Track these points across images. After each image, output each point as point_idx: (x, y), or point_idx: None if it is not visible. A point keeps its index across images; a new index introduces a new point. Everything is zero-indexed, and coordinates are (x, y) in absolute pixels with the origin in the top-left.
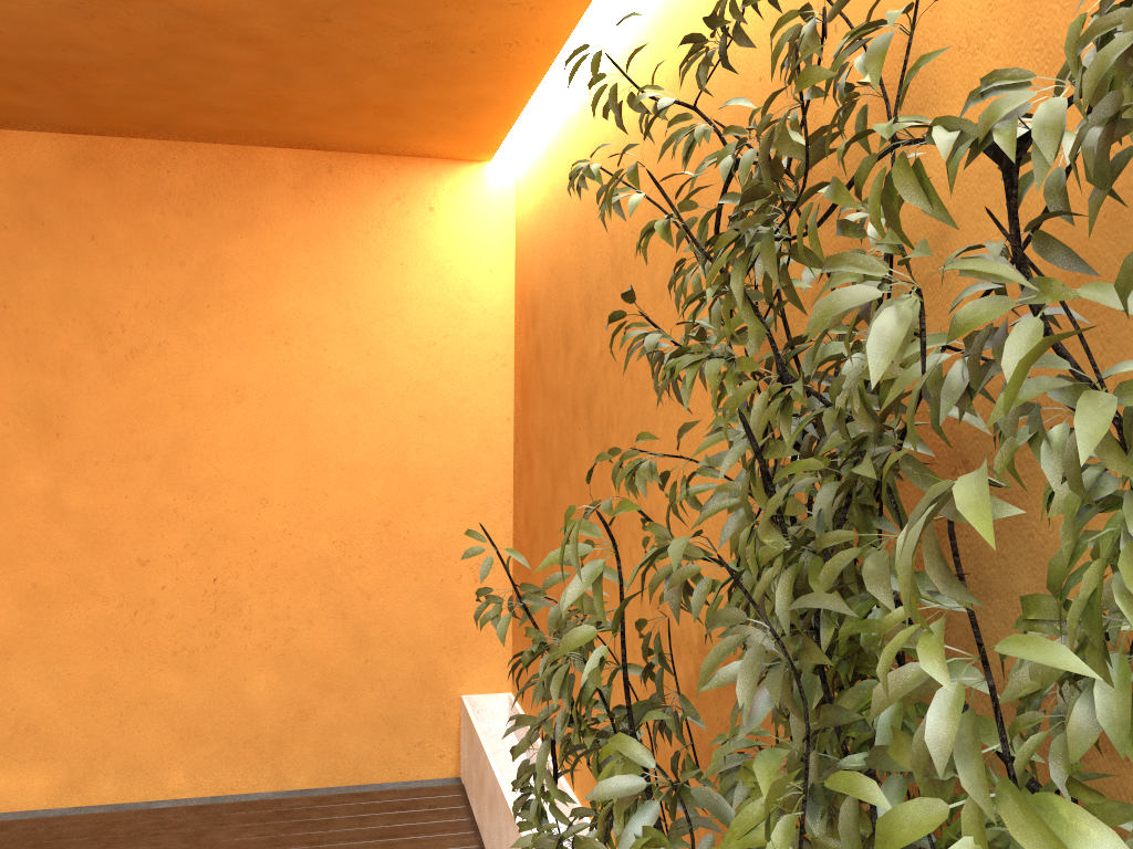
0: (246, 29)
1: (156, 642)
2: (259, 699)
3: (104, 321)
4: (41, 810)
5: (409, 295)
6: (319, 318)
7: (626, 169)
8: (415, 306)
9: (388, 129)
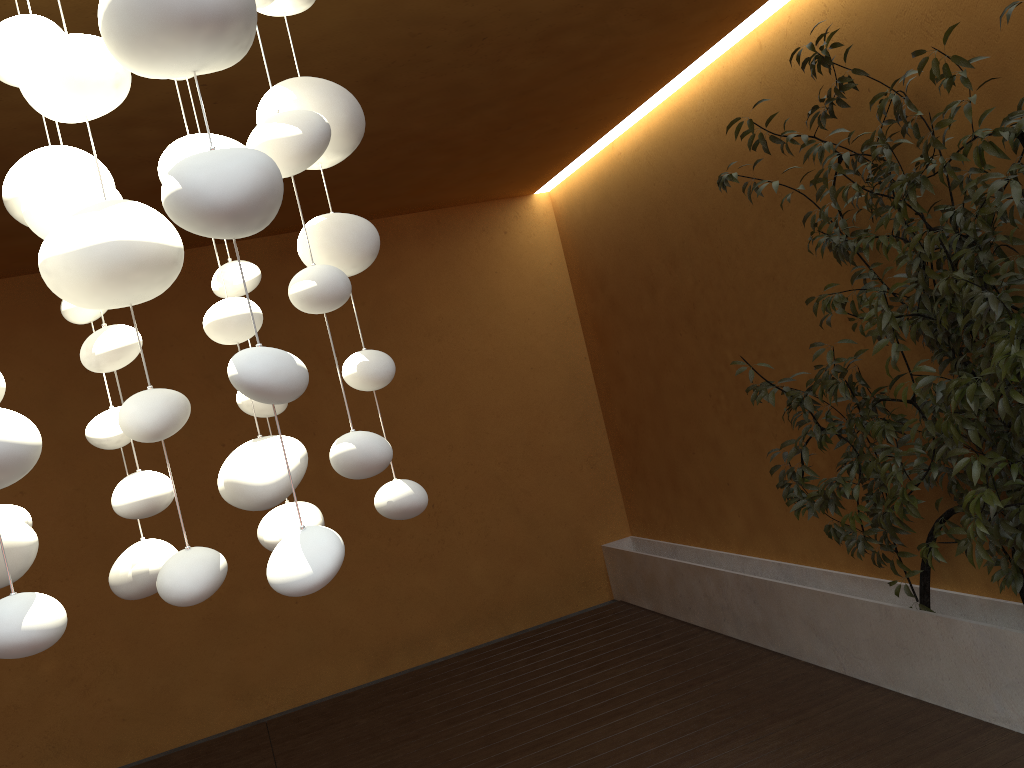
0: (457, 143)
1: (407, 556)
2: (479, 577)
3: (324, 352)
4: (364, 684)
5: (506, 291)
6: (454, 319)
7: (698, 175)
8: (511, 298)
9: (486, 186)
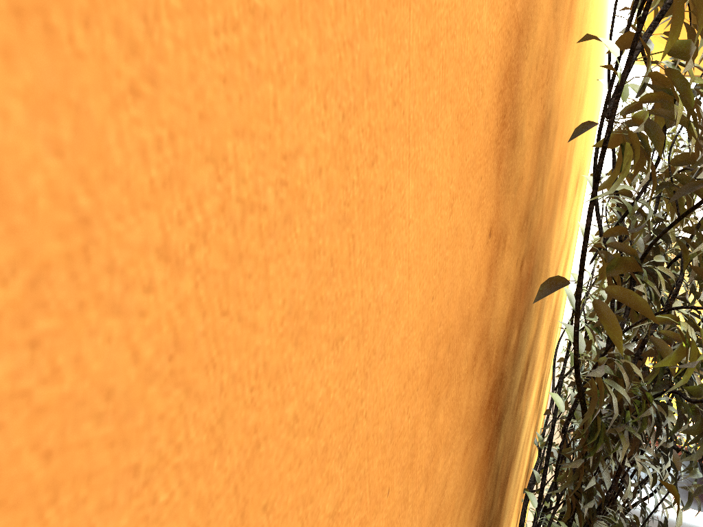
0: None
1: None
2: None
3: None
4: None
5: None
6: None
7: None
8: None
9: None
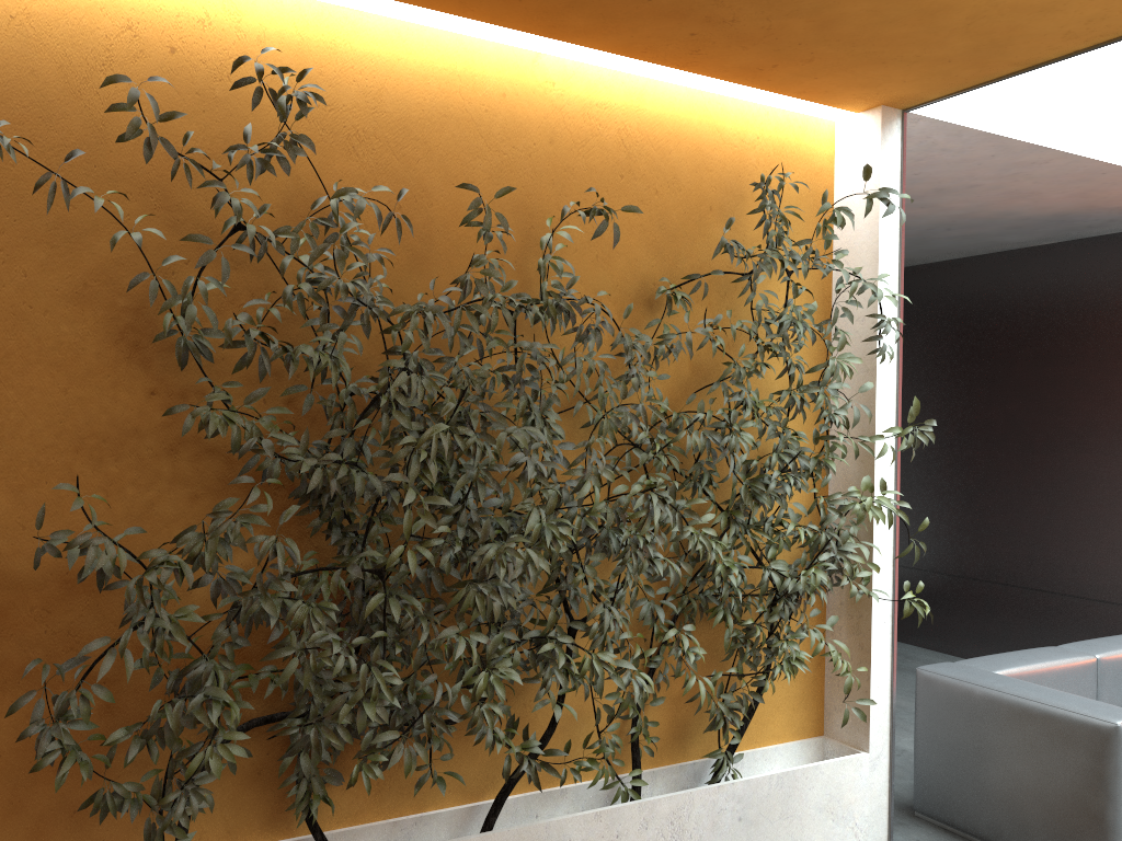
0: None
1: None
2: None
3: None
4: None
5: None
6: None
7: None
8: None
9: None
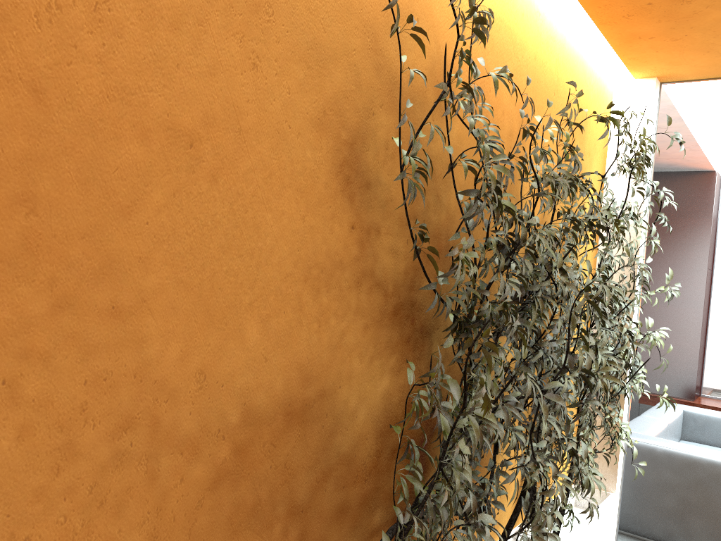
0: None
1: None
2: None
3: None
4: None
5: None
6: None
7: None
8: None
9: None
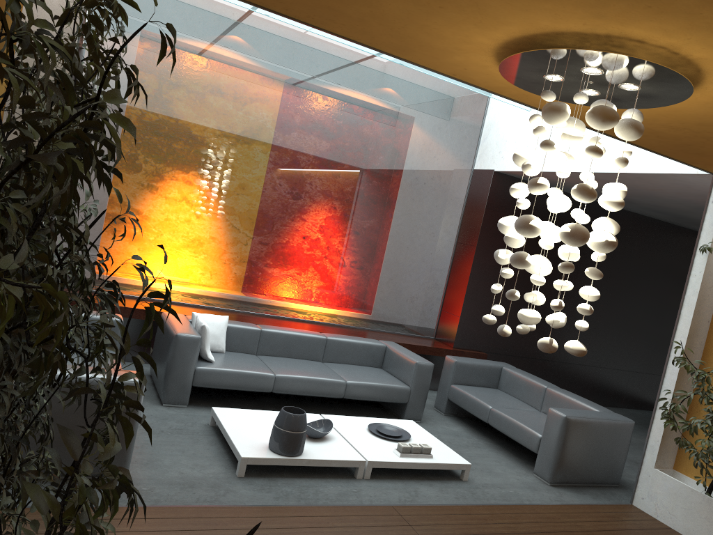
0: None
1: None
2: None
3: None
4: None
5: None
6: None
7: None
8: None
9: None
